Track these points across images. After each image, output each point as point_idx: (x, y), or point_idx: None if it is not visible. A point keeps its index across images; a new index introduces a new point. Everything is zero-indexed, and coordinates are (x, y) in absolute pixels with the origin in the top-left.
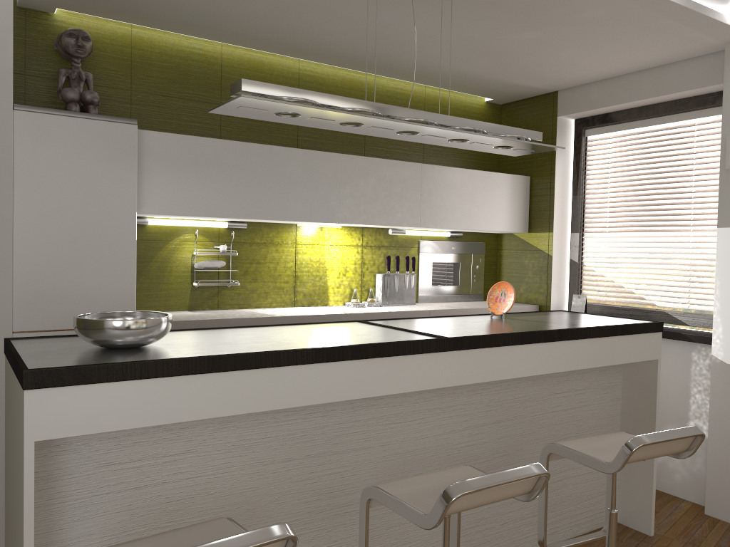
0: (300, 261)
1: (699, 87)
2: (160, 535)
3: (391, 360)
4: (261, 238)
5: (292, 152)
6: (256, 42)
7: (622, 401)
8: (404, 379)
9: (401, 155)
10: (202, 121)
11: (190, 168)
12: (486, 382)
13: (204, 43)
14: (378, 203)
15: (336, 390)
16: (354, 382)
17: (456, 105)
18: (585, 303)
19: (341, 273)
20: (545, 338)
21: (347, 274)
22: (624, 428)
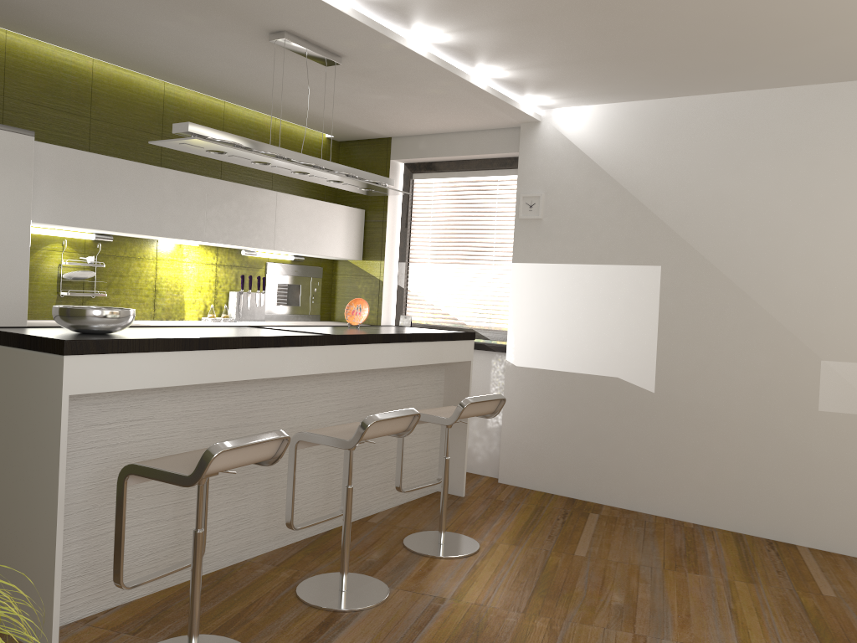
0: (160, 276)
1: (502, 153)
2: (180, 453)
3: (299, 349)
4: (125, 252)
5: (167, 172)
6: (134, 64)
7: (444, 395)
8: (307, 364)
9: (253, 181)
10: (73, 133)
11: (75, 181)
12: (353, 375)
13: (77, 57)
14: (239, 225)
15: (263, 370)
16: (275, 364)
17: (302, 139)
18: (410, 323)
19: (197, 289)
20: (398, 339)
21: (202, 291)
22: None
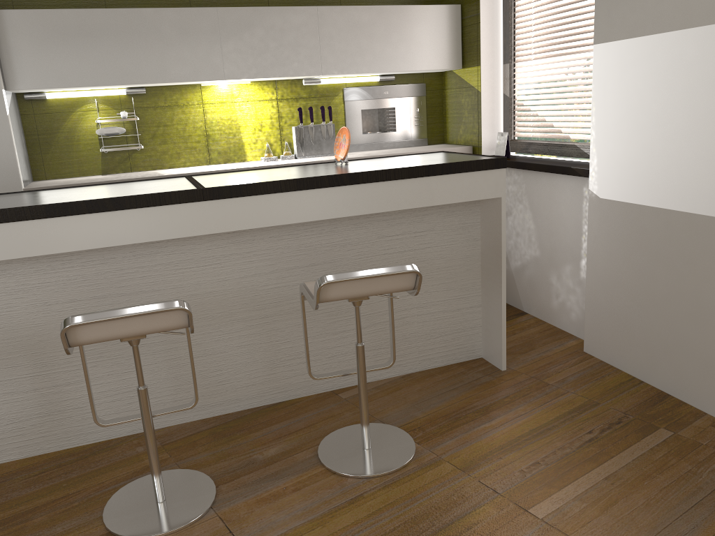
0: (210, 121)
1: None
2: None
3: (135, 212)
4: (165, 101)
5: (163, 12)
6: None
7: (481, 241)
8: (154, 228)
9: None
10: None
11: (57, 41)
12: (293, 228)
13: None
14: (269, 55)
15: (76, 241)
16: (96, 233)
17: None
18: (508, 141)
19: (257, 128)
20: (331, 183)
21: (263, 129)
22: (483, 268)
